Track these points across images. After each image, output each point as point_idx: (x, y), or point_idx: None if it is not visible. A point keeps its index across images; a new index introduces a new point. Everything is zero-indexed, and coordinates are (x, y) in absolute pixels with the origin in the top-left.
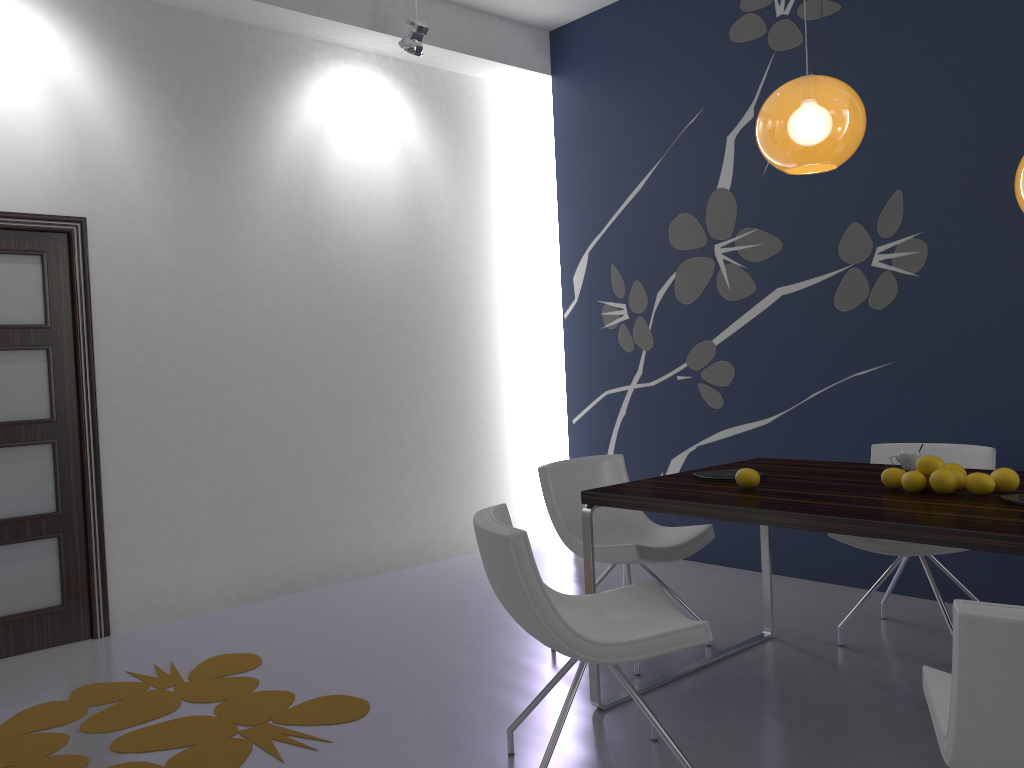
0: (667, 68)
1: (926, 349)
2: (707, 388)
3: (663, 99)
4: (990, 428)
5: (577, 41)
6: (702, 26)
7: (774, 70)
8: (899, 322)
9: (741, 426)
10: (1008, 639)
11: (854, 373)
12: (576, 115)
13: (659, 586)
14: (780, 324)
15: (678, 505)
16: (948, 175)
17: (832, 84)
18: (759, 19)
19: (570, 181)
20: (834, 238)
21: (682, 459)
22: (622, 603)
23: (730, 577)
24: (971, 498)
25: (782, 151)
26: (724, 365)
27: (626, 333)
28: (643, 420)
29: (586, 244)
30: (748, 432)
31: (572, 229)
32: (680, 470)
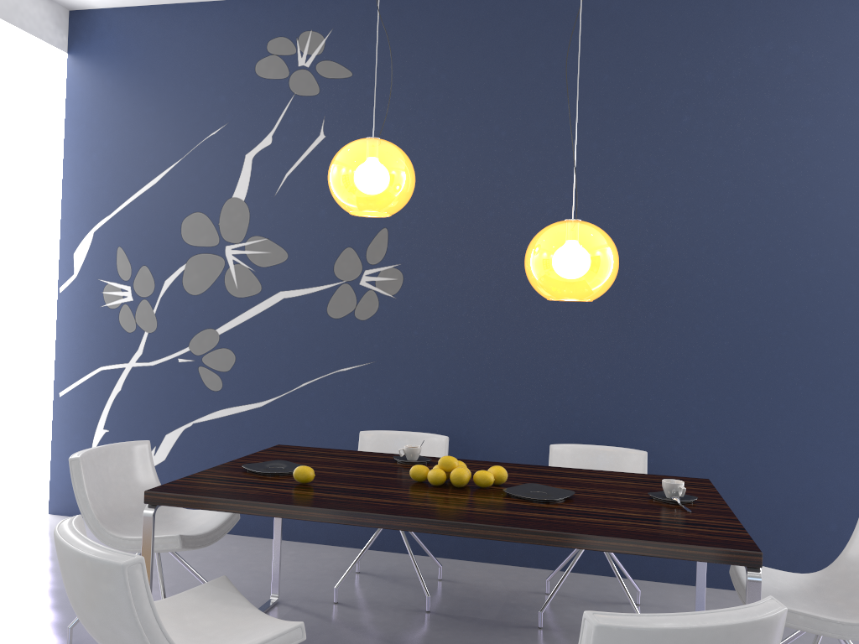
0: (194, 80)
1: (396, 355)
2: (208, 372)
3: (187, 107)
4: (437, 418)
5: (101, 29)
6: (231, 53)
7: (293, 109)
8: (378, 331)
9: (237, 407)
10: (631, 642)
11: (339, 369)
12: (93, 98)
13: (231, 583)
14: (280, 322)
15: (255, 506)
16: (422, 224)
17: (397, 151)
18: (283, 63)
19: (80, 160)
20: (332, 257)
21: (177, 435)
22: (198, 606)
23: (220, 543)
24: (481, 491)
25: (354, 196)
26: (226, 352)
27: (129, 314)
28: (140, 397)
29: (92, 223)
30: (243, 413)
31: (78, 206)
32: (174, 445)
